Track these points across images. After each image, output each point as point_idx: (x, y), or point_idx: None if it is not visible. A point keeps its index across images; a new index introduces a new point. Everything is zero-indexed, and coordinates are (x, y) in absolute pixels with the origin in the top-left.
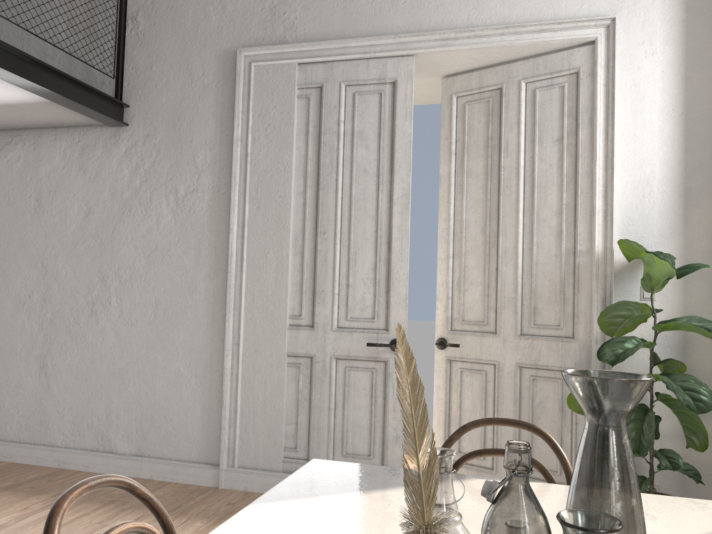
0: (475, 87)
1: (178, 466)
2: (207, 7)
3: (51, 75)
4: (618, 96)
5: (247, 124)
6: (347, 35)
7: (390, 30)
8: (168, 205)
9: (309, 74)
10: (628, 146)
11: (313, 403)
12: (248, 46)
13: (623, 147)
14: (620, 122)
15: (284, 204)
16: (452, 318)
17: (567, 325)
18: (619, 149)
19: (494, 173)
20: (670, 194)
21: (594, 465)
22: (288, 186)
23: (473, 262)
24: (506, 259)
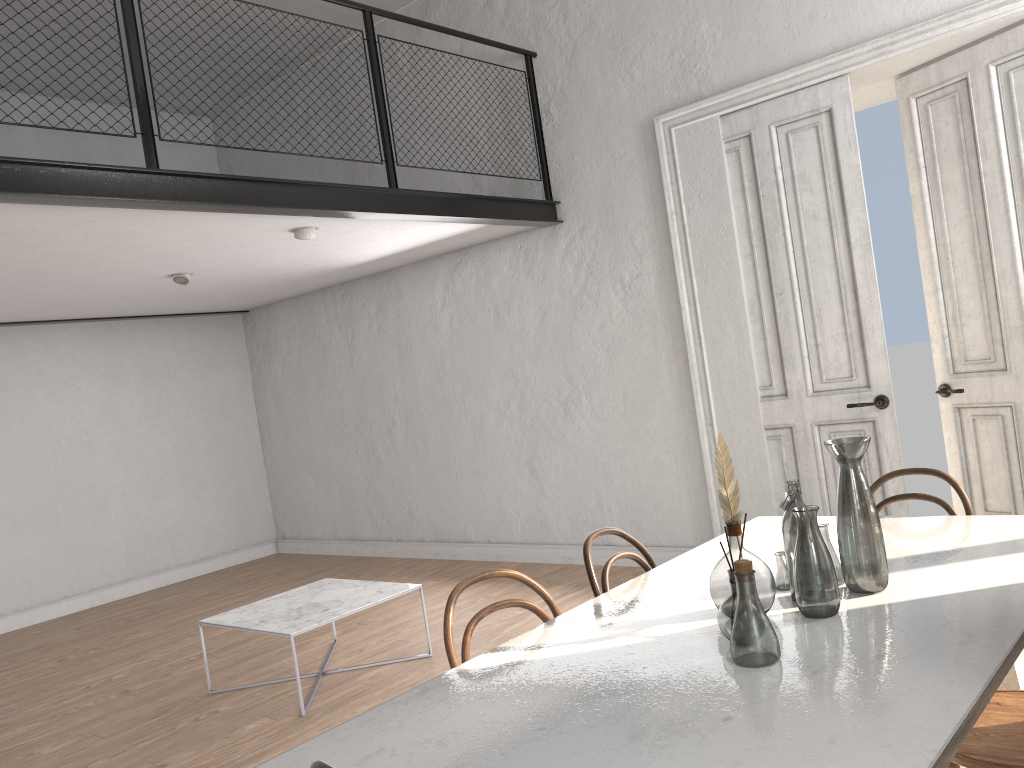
0: (935, 83)
1: (675, 552)
2: (615, 80)
3: (489, 203)
4: None
5: (678, 194)
6: (767, 72)
7: (814, 53)
8: (616, 294)
9: (733, 124)
10: None
11: (801, 475)
12: (664, 110)
13: None
14: None
15: (732, 271)
16: (952, 359)
17: None
18: None
19: (975, 182)
20: None
21: (841, 488)
22: (733, 251)
23: (966, 291)
24: (1004, 282)
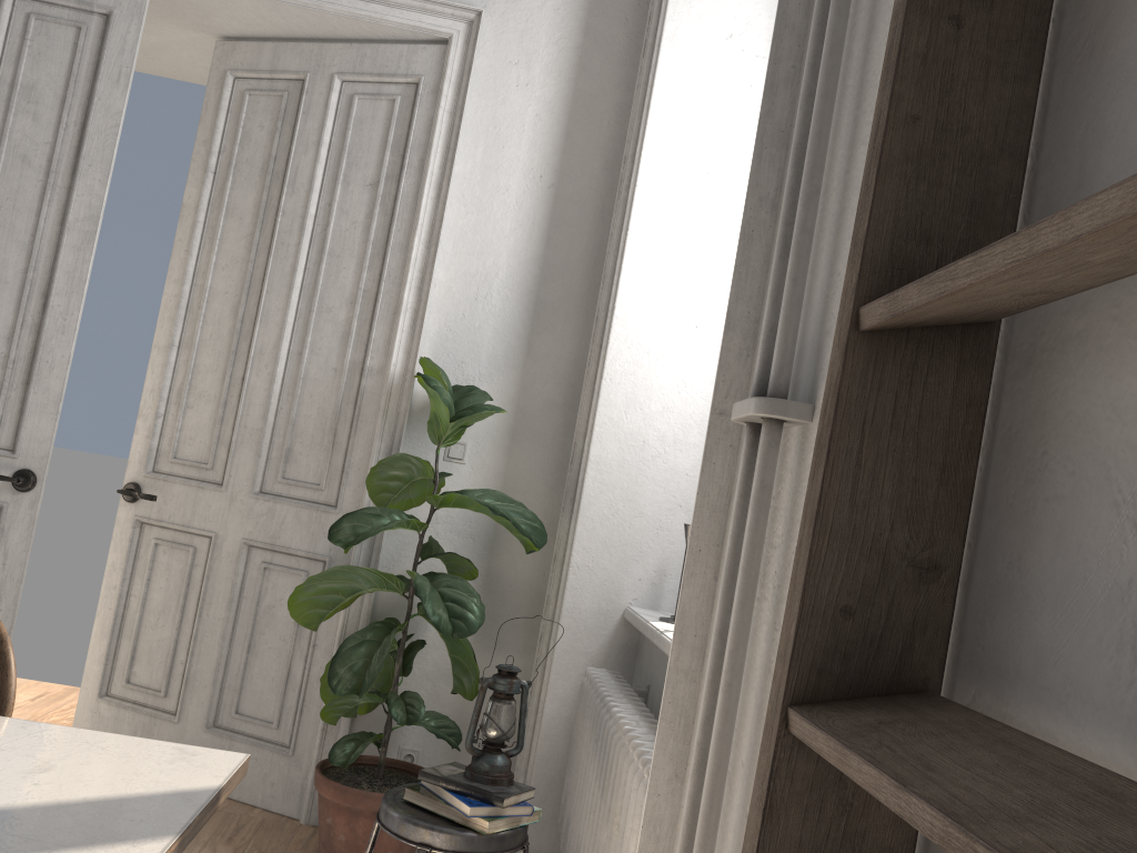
0: (266, 69)
1: None
2: None
3: None
4: (468, 135)
5: None
6: None
7: None
8: None
9: None
10: (469, 217)
11: None
12: None
13: (461, 216)
14: (463, 177)
15: None
16: (159, 450)
17: (331, 484)
18: (454, 218)
19: (269, 218)
20: (515, 304)
21: None
22: None
23: (209, 361)
24: (260, 364)
